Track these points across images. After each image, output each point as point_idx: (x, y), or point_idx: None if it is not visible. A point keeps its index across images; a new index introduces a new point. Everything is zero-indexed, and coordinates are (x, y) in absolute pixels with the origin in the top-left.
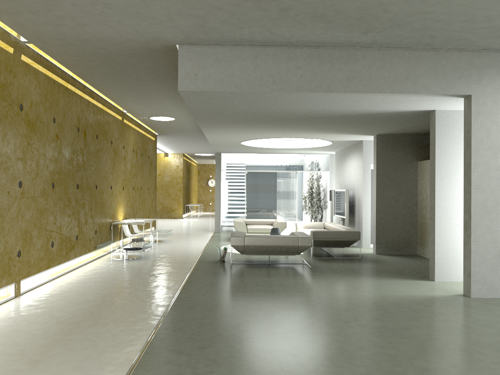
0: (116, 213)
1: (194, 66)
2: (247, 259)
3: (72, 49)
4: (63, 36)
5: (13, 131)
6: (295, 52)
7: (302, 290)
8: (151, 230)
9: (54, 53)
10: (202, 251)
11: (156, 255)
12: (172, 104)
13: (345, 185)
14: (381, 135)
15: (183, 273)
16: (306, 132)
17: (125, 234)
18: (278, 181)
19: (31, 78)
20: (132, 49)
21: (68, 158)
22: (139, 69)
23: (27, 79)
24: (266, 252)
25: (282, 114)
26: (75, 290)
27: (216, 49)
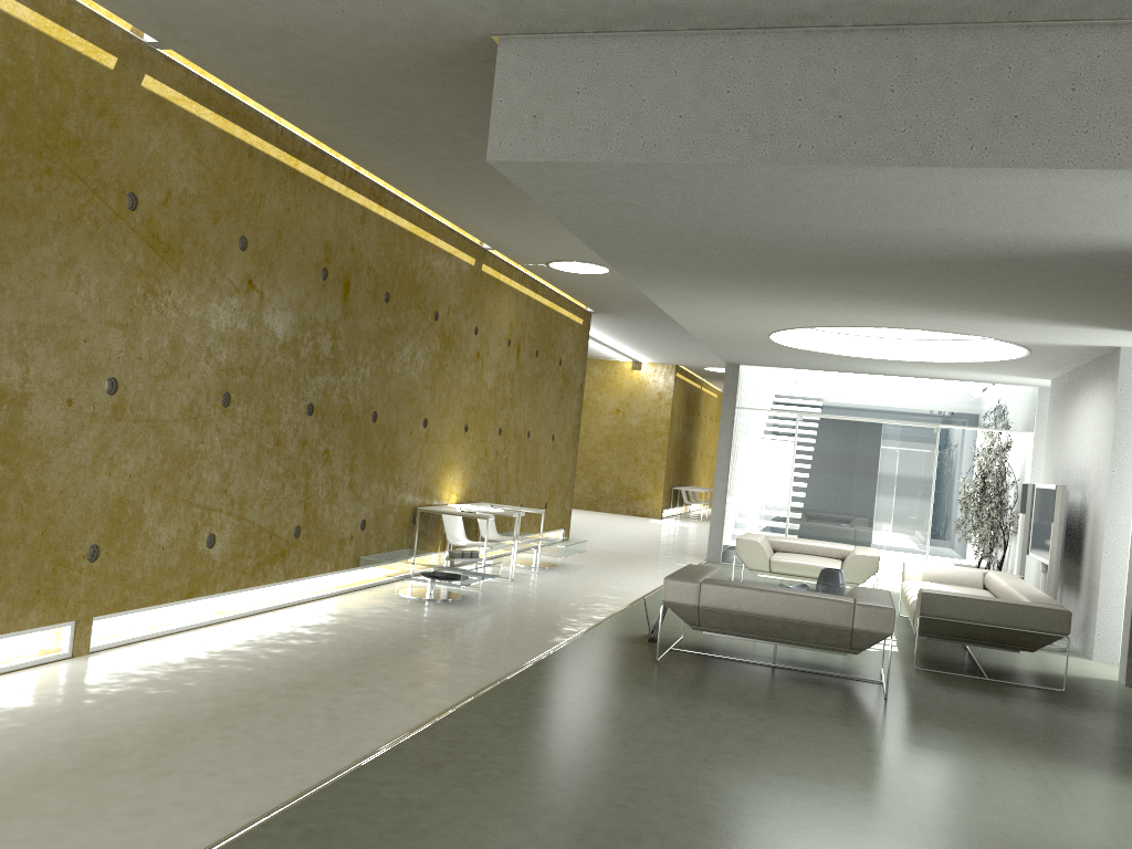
0: (439, 486)
1: (534, 93)
2: (724, 643)
3: (263, 61)
4: (220, 22)
5: (99, 255)
6: (826, 45)
7: (800, 769)
8: (517, 537)
9: (234, 76)
10: (626, 605)
11: (505, 600)
12: None
13: (1066, 473)
14: None
15: (519, 657)
16: (932, 311)
17: (449, 537)
18: (884, 447)
19: (173, 136)
20: (396, 57)
21: (282, 340)
22: (447, 121)
23: (159, 136)
24: (760, 633)
25: (826, 246)
26: (218, 662)
27: (596, 44)
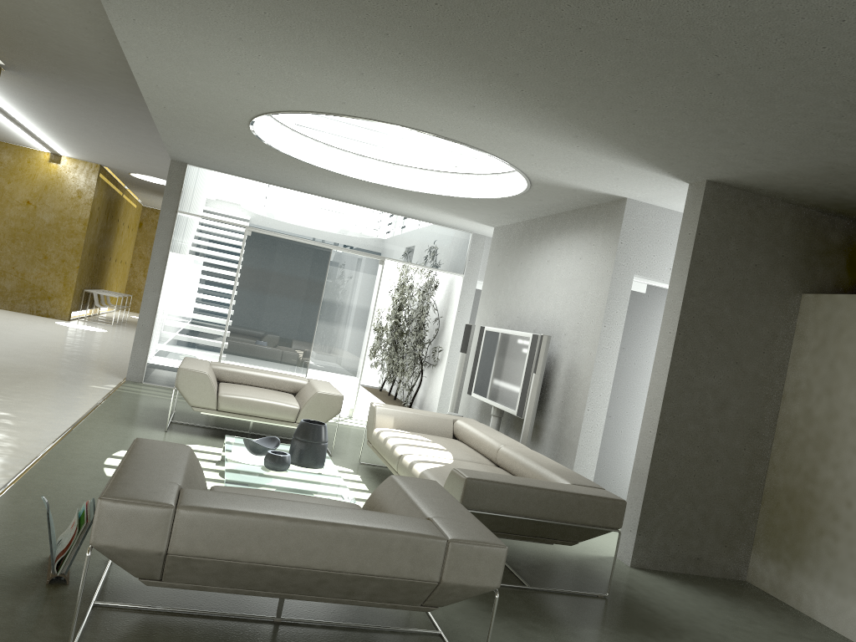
0: None
1: None
2: None
3: None
4: None
5: None
6: None
7: None
8: None
9: None
10: (14, 478)
11: None
12: None
13: (519, 319)
14: (721, 185)
15: None
16: (504, 106)
17: None
18: (331, 274)
19: None
20: None
21: None
22: None
23: None
24: (277, 589)
25: None
26: None
27: None
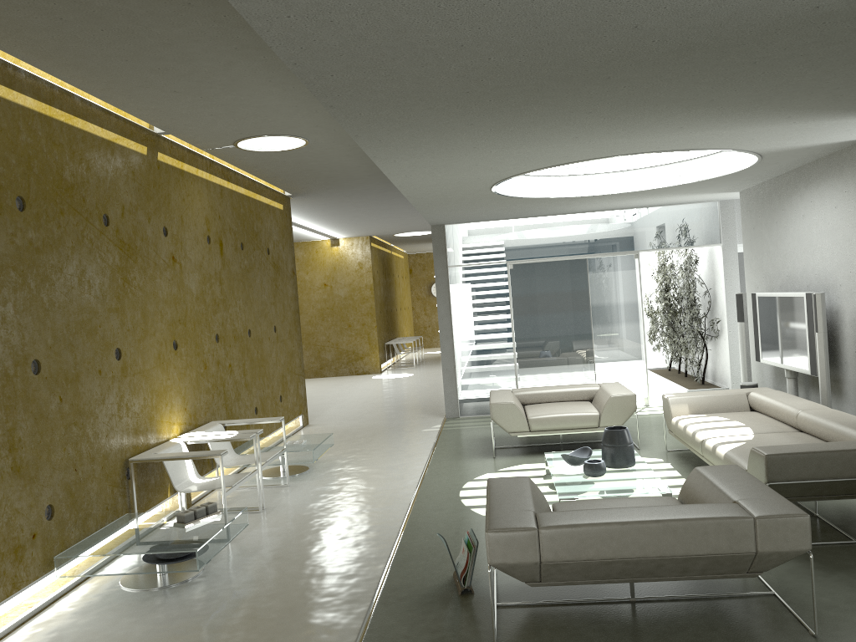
0: (154, 422)
1: None
2: None
3: None
4: None
5: None
6: None
7: None
8: (259, 459)
9: None
10: (404, 520)
11: (260, 555)
12: (268, 83)
13: (789, 278)
14: None
15: None
16: (710, 119)
17: (177, 484)
18: (592, 281)
19: None
20: None
21: None
22: None
23: None
24: (626, 576)
25: (673, 6)
26: None
27: None
